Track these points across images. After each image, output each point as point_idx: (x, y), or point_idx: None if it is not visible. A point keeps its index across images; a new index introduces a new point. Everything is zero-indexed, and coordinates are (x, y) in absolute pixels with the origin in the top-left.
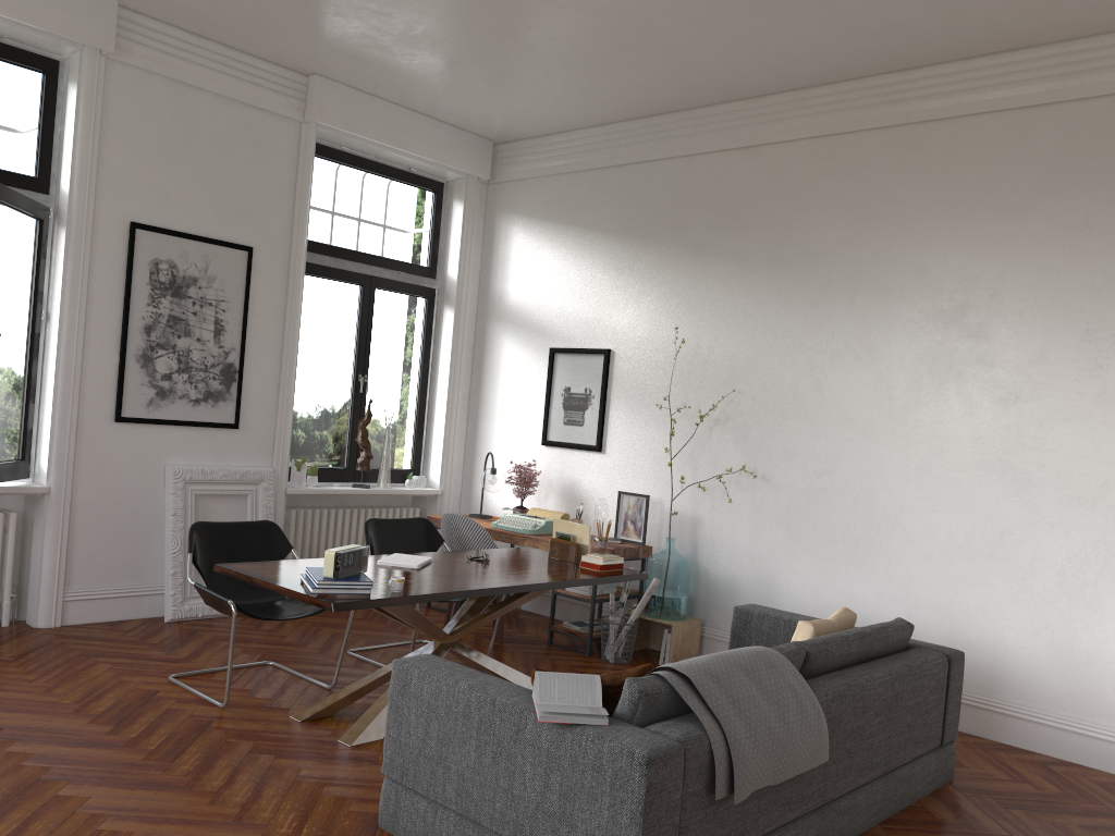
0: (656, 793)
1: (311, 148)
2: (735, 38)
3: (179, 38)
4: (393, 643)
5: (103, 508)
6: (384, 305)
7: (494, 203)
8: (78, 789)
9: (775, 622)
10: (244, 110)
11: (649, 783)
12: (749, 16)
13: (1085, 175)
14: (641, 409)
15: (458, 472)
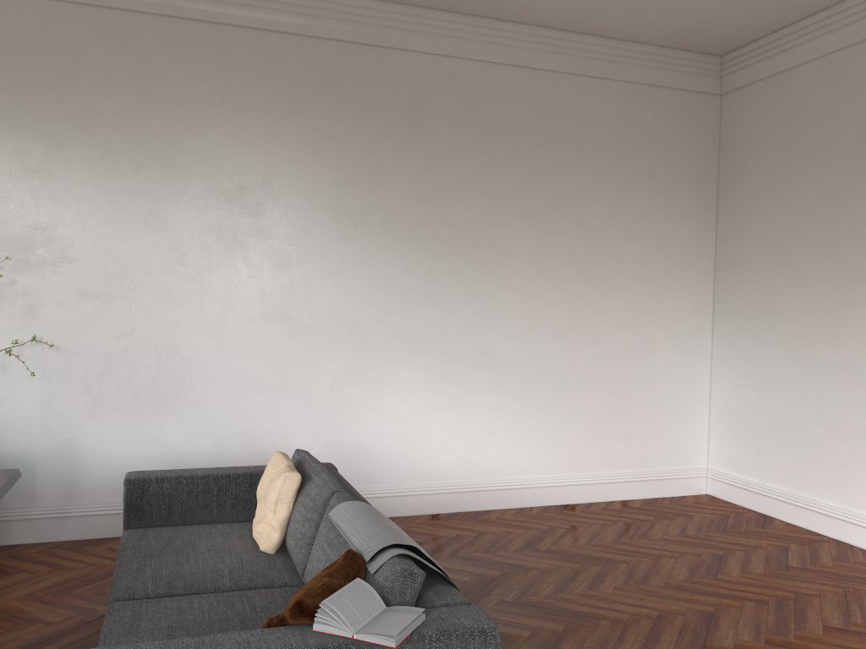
0: None
1: None
2: None
3: None
4: None
5: None
6: None
7: None
8: None
9: (177, 481)
10: None
11: None
12: None
13: (325, 97)
14: None
15: None
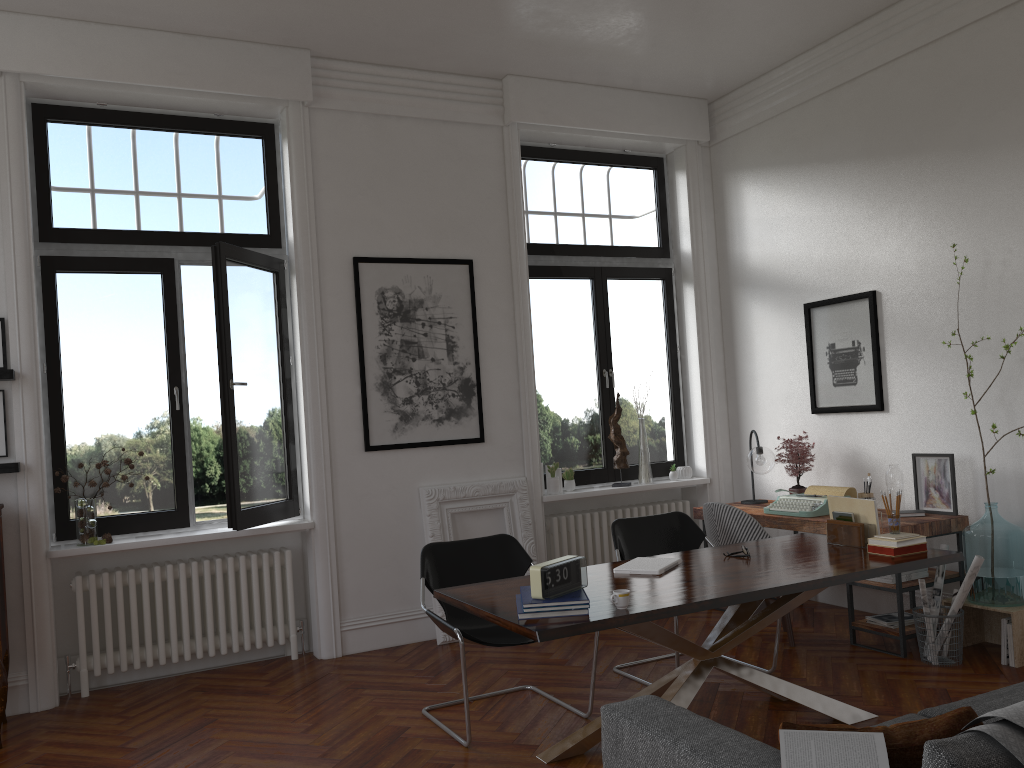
0: None
1: (516, 150)
2: None
3: (372, 74)
4: (665, 655)
5: (366, 537)
6: (619, 294)
7: (719, 164)
8: None
9: None
10: (444, 128)
11: None
12: None
13: None
14: (926, 353)
15: (726, 457)
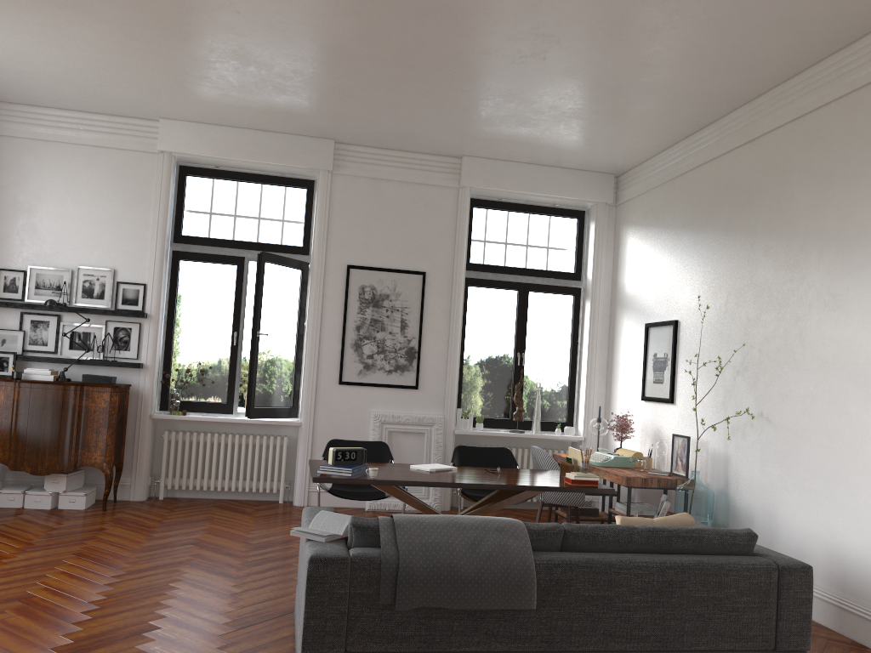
0: (316, 583)
1: (466, 203)
2: (678, 62)
3: (374, 153)
4: None
5: (332, 437)
6: (537, 302)
7: (619, 219)
8: (189, 569)
9: None
10: (418, 187)
11: (309, 574)
12: (666, 45)
13: None
14: (695, 367)
15: None
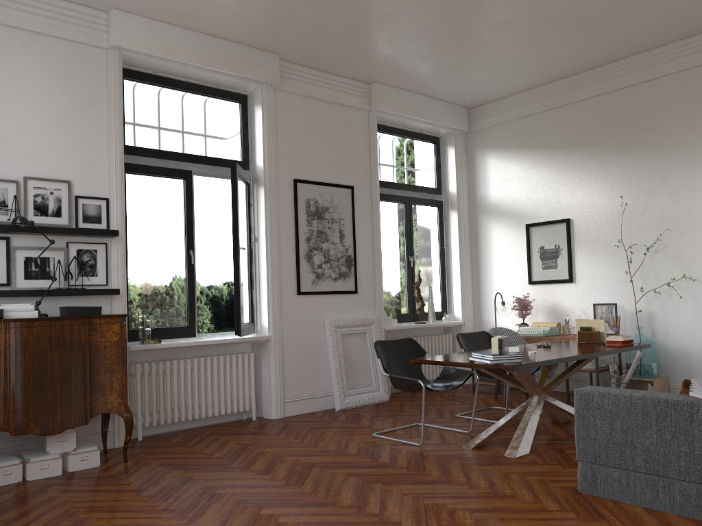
0: None
1: (375, 125)
2: (653, 11)
3: (306, 72)
4: (477, 409)
5: (296, 346)
6: (417, 213)
7: (472, 144)
8: (390, 486)
9: None
10: (340, 108)
11: None
12: None
13: None
14: (598, 252)
15: (471, 310)
